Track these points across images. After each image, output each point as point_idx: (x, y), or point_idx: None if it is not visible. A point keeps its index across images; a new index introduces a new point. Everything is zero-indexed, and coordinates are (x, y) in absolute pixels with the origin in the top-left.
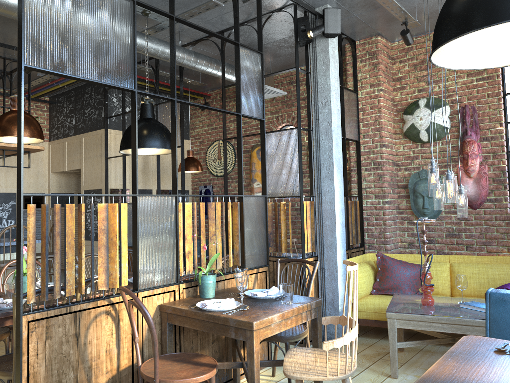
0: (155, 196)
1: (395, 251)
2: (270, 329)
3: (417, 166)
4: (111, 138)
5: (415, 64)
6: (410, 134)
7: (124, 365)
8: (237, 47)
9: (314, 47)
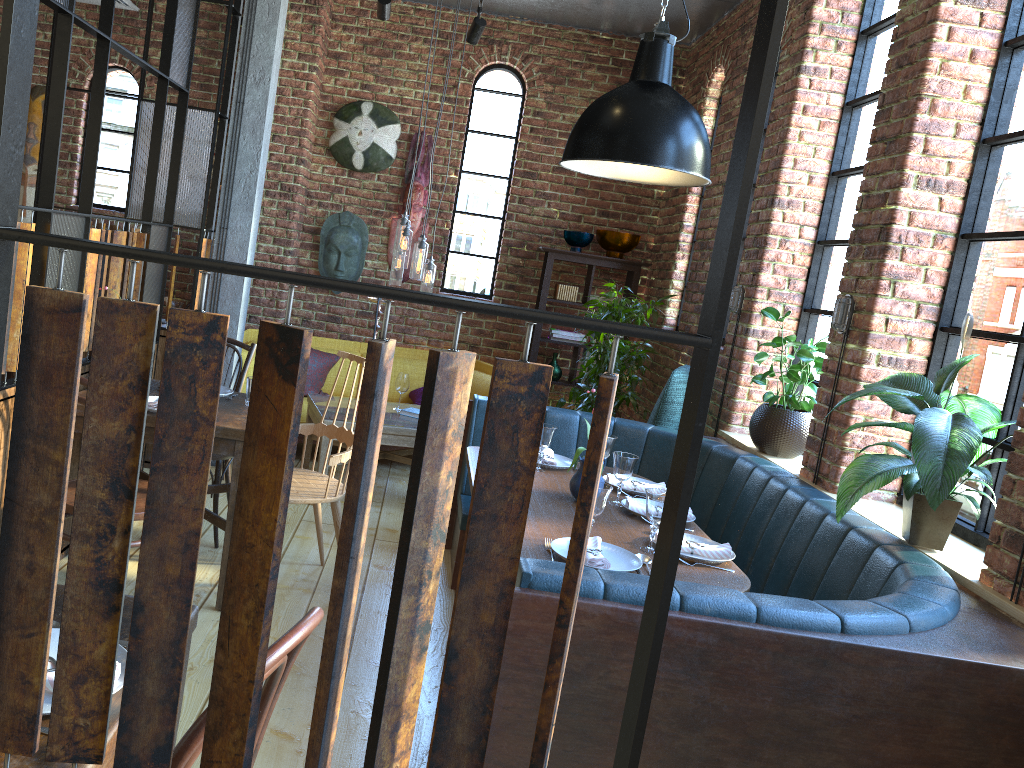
0: (67, 215)
1: None
2: None
3: (338, 204)
4: None
5: (365, 41)
6: (339, 153)
7: None
8: None
9: None
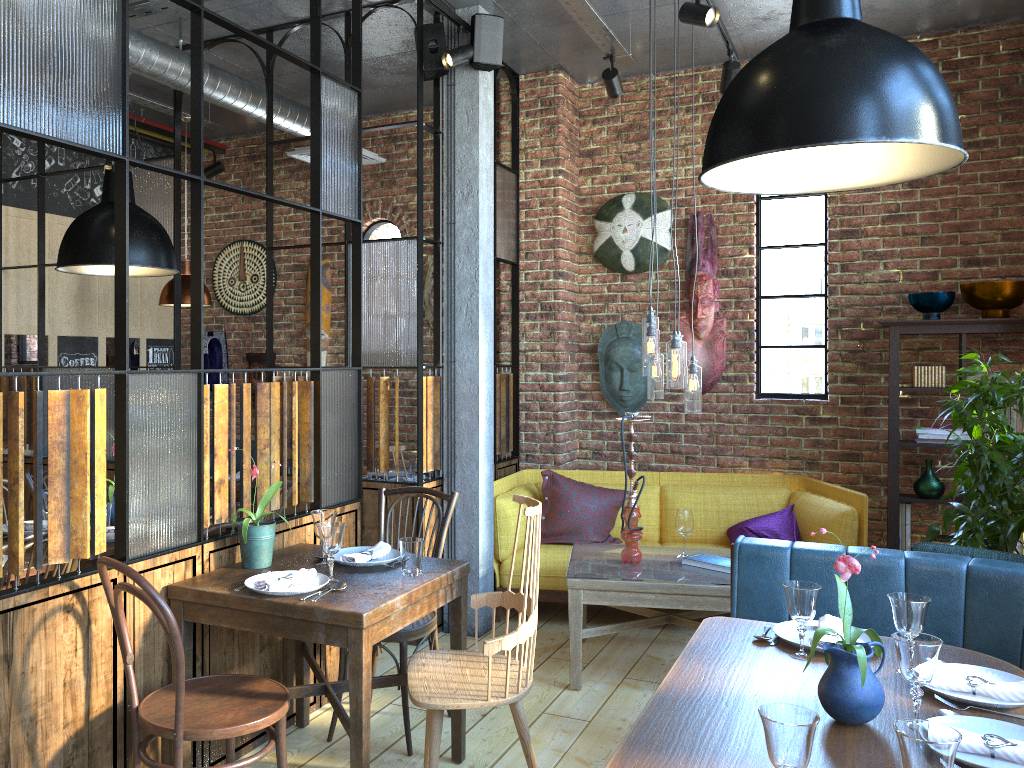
0: (161, 374)
1: (571, 465)
2: (388, 624)
3: (614, 315)
4: (10, 226)
5: (618, 129)
6: (605, 257)
7: (98, 709)
8: (316, 77)
9: (451, 85)
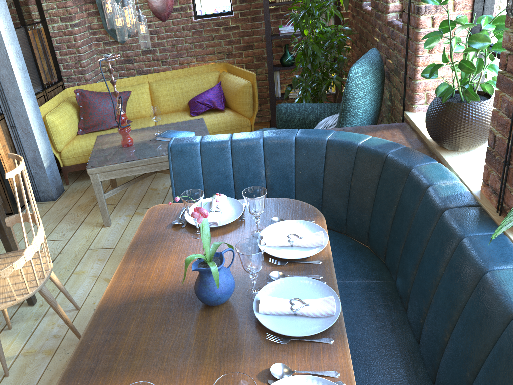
0: None
1: (97, 78)
2: None
3: None
4: None
5: None
6: None
7: None
8: None
9: None
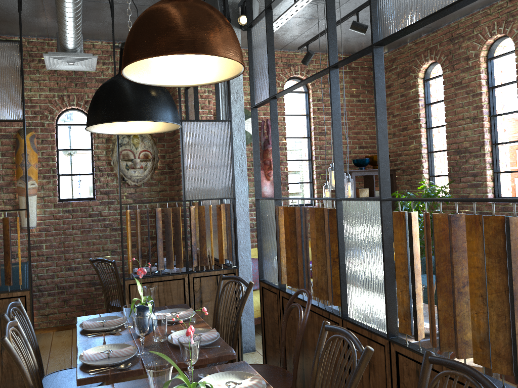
0: (364, 200)
1: None
2: None
3: None
4: None
5: None
6: None
7: None
8: (269, 14)
9: None
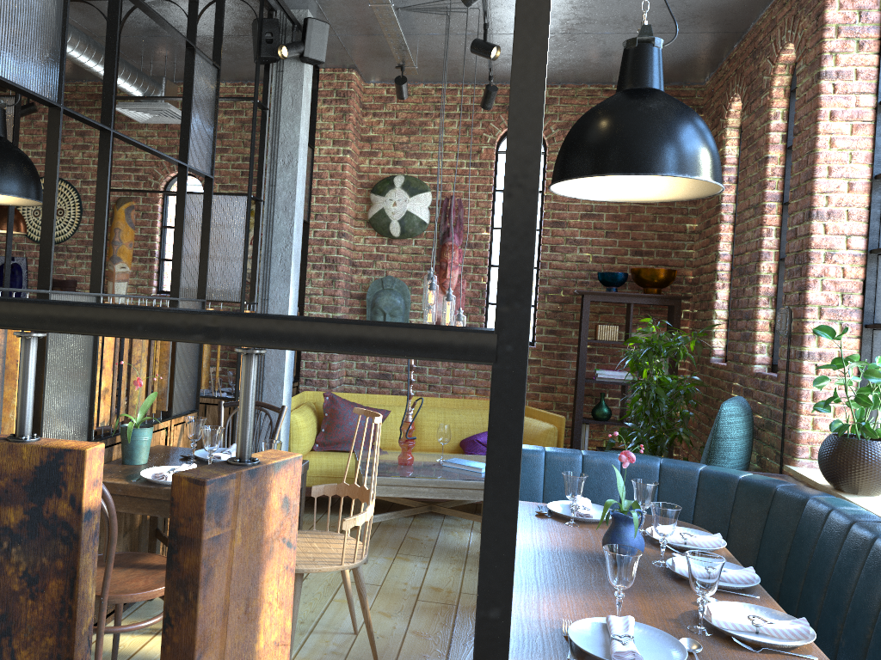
0: (71, 295)
1: (340, 389)
2: None
3: (380, 270)
4: None
5: (393, 123)
6: (377, 224)
7: None
8: (191, 53)
9: (279, 71)
